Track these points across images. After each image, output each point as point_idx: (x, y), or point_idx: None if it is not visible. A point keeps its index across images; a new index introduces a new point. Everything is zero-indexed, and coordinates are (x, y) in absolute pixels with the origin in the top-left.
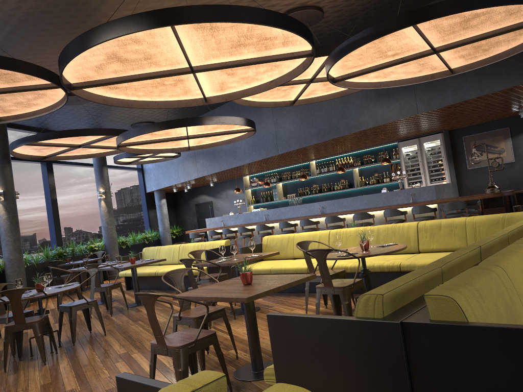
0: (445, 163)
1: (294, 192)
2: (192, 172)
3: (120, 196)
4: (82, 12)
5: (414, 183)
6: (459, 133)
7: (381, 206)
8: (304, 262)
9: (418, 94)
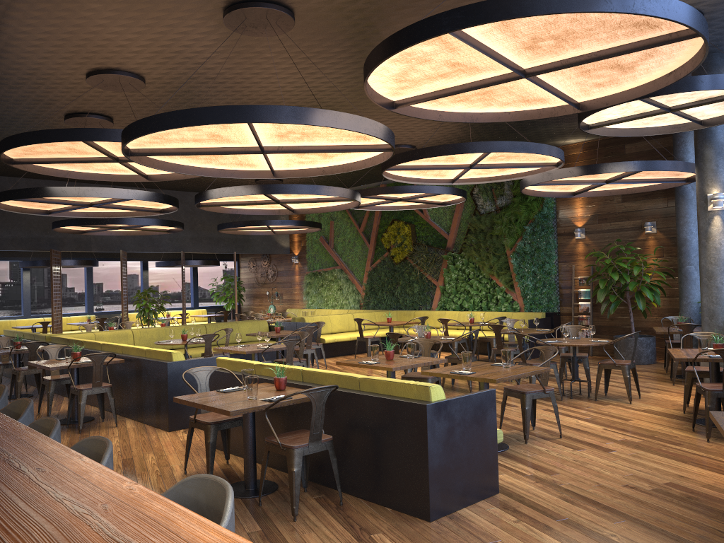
0: None
1: None
2: None
3: None
4: (360, 92)
5: None
6: None
7: None
8: None
9: None
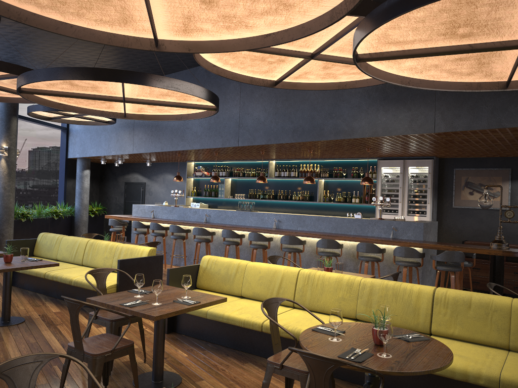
0: (429, 195)
1: (244, 192)
2: (127, 145)
3: (35, 156)
4: None
5: (389, 211)
6: (451, 164)
7: (354, 237)
8: (256, 310)
9: (439, 107)
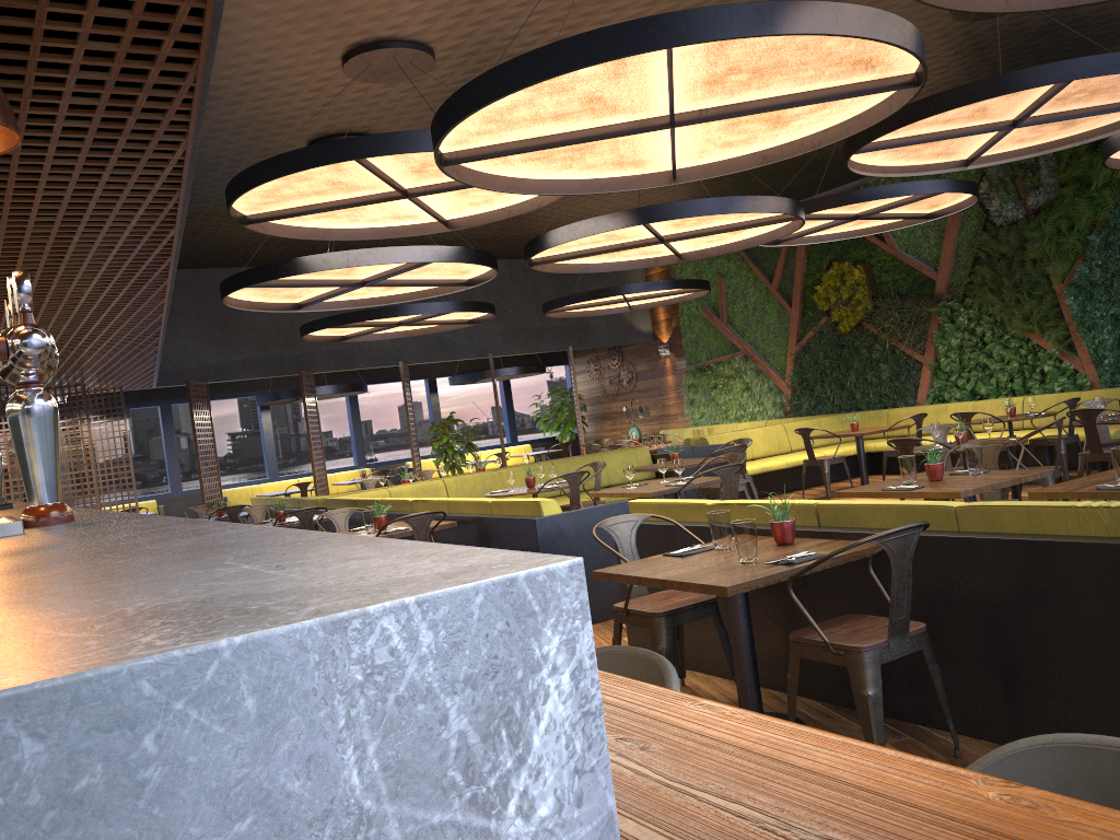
0: None
1: None
2: None
3: None
4: None
5: None
6: None
7: None
8: None
9: None
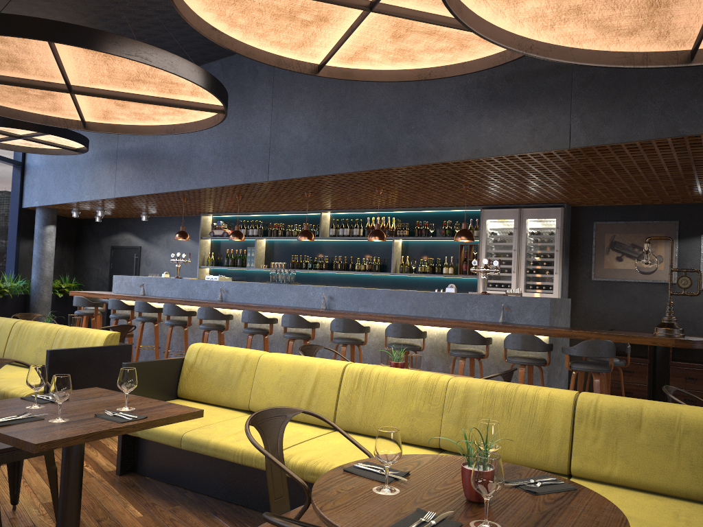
0: (557, 262)
1: (285, 259)
2: (107, 186)
3: None
4: None
5: (497, 286)
6: (589, 216)
7: (444, 320)
8: None
9: (577, 107)
